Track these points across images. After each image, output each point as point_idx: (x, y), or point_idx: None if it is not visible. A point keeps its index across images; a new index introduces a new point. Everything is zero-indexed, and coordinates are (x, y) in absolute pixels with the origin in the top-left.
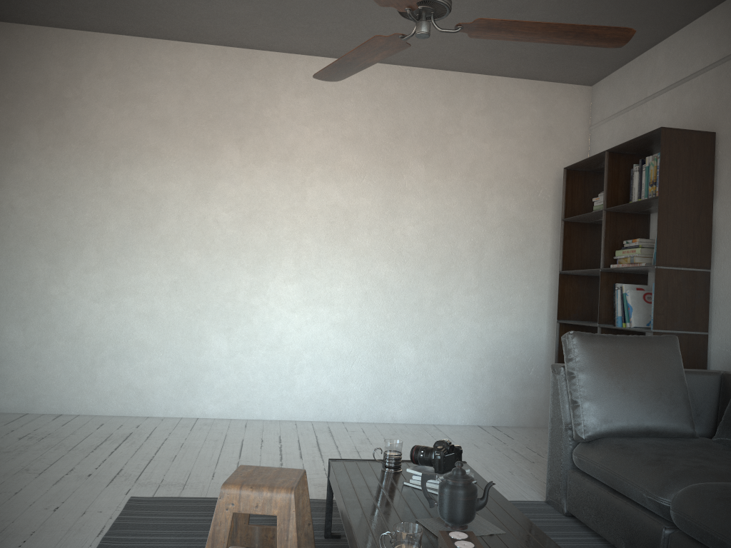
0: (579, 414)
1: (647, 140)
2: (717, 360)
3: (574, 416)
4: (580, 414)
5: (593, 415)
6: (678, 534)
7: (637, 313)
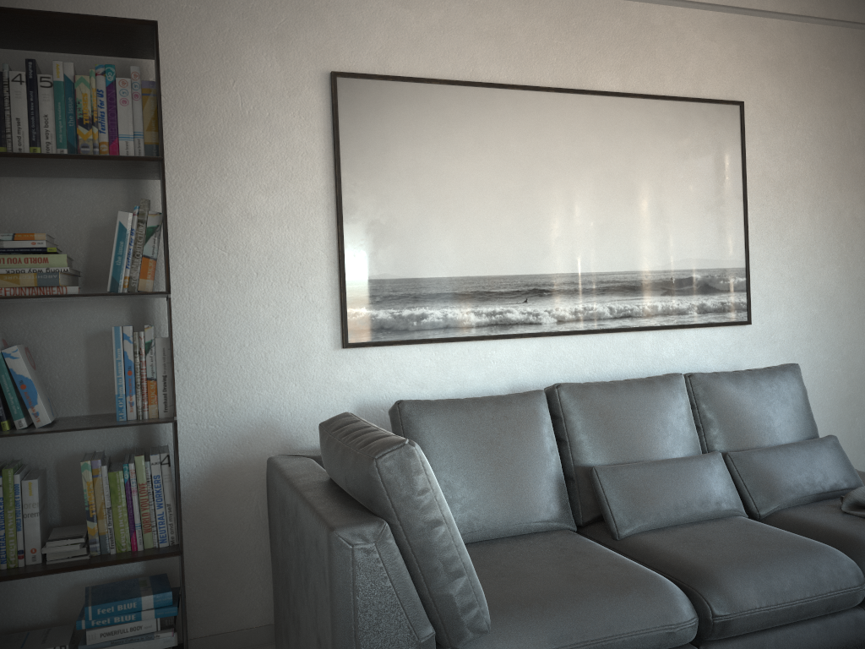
0: (469, 593)
1: (62, 25)
2: (191, 447)
3: (459, 603)
4: (472, 592)
5: (478, 582)
6: (714, 646)
7: (40, 393)
